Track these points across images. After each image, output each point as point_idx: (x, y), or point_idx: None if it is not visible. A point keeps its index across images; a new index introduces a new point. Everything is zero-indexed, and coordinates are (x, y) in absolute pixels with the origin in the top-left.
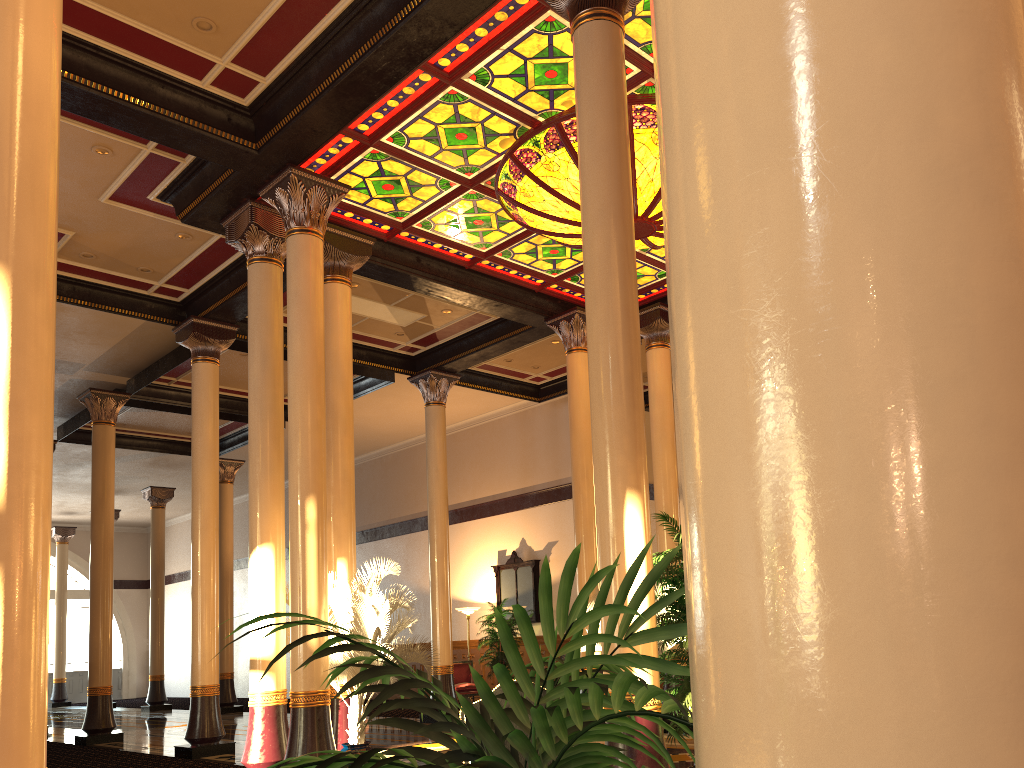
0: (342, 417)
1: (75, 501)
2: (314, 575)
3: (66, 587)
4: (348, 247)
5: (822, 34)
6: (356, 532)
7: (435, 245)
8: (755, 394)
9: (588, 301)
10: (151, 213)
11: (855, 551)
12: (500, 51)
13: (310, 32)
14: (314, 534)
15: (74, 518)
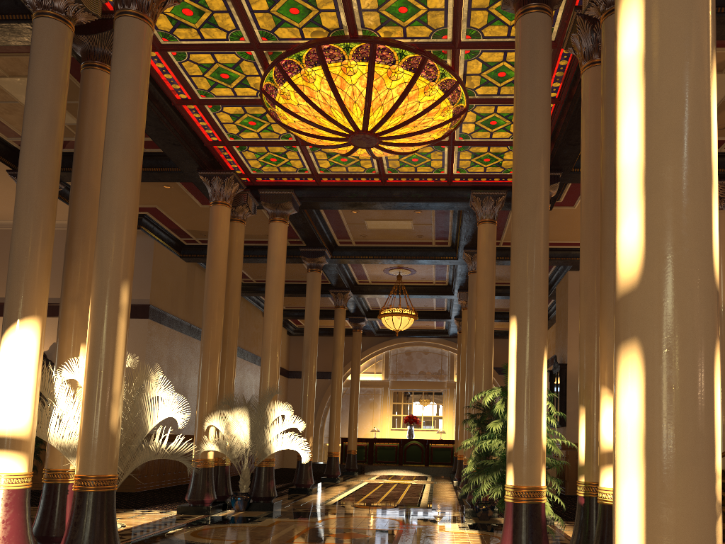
0: None
1: None
2: (121, 360)
3: None
4: None
5: None
6: None
7: (166, 75)
8: None
9: (526, 207)
10: None
11: None
12: None
13: None
14: (125, 319)
15: None
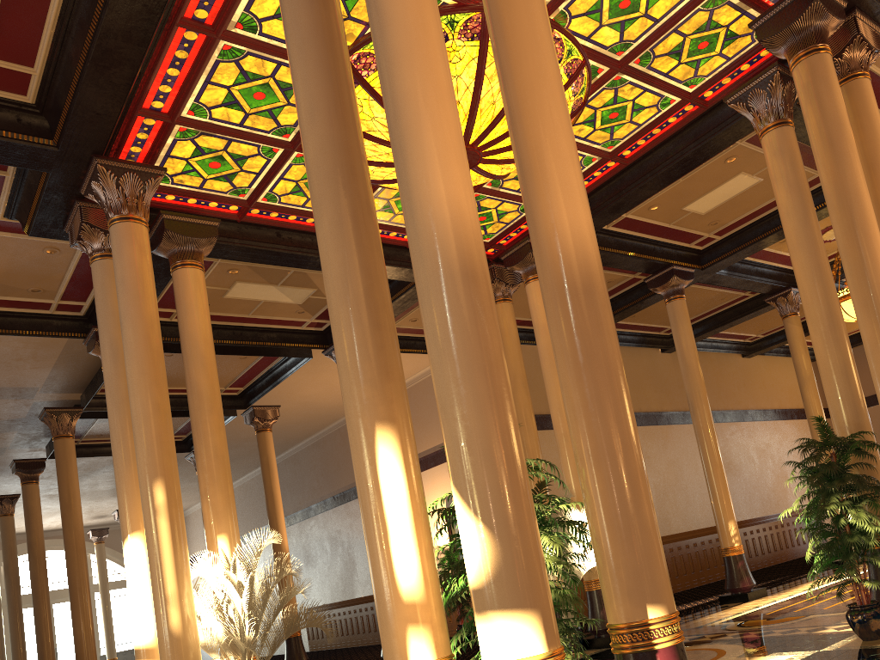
0: (206, 396)
1: (100, 506)
2: (170, 559)
3: (107, 580)
4: (191, 231)
5: None
6: (328, 498)
7: (290, 217)
8: None
9: (313, 215)
10: (8, 233)
11: None
12: None
13: (50, 7)
14: (166, 517)
15: (107, 520)
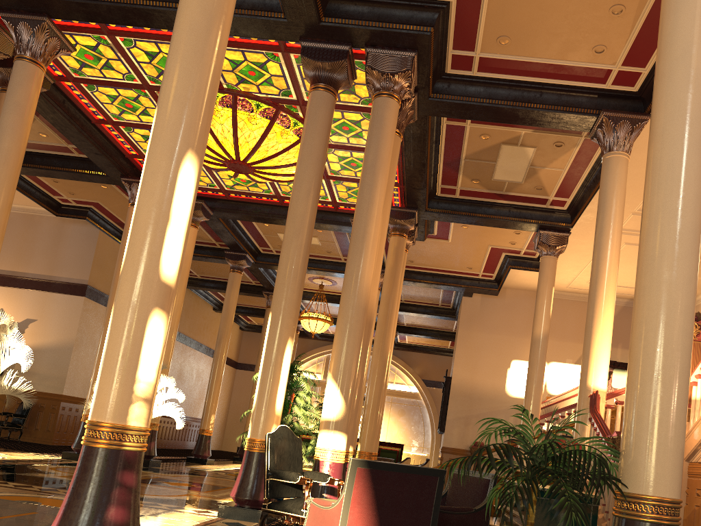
0: None
1: None
2: None
3: None
4: None
5: (682, 355)
6: None
7: (83, 100)
8: (666, 401)
9: (290, 233)
10: None
11: (675, 427)
12: (236, 48)
13: None
14: None
15: None
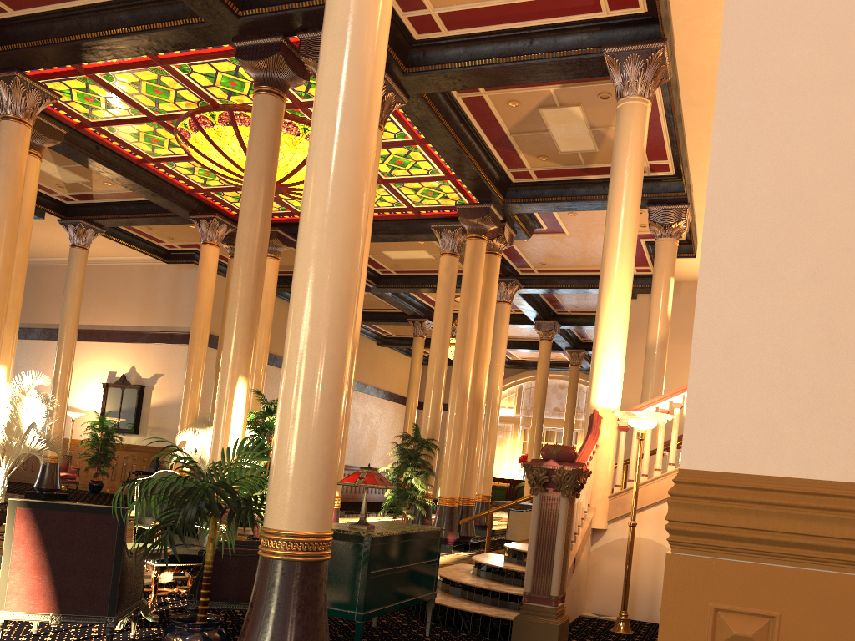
0: (19, 260)
1: None
2: None
3: None
4: (45, 131)
5: (311, 369)
6: None
7: (114, 142)
8: (289, 423)
9: (236, 261)
10: None
11: (299, 451)
12: (201, 61)
13: (63, 3)
14: None
15: None
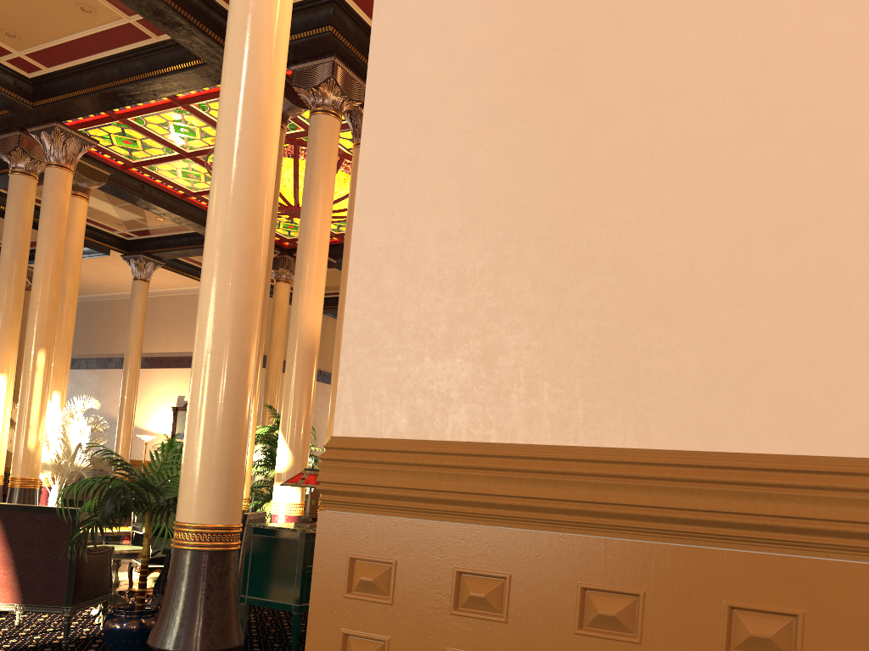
0: (70, 294)
1: None
2: (38, 402)
3: None
4: (90, 174)
5: (210, 375)
6: None
7: (157, 180)
8: (193, 425)
9: None
10: None
11: (201, 450)
12: (216, 99)
13: (87, 57)
14: (41, 375)
15: None
